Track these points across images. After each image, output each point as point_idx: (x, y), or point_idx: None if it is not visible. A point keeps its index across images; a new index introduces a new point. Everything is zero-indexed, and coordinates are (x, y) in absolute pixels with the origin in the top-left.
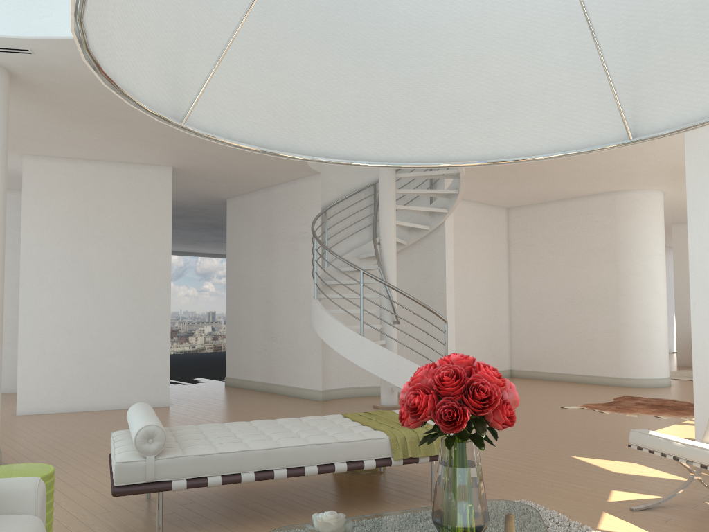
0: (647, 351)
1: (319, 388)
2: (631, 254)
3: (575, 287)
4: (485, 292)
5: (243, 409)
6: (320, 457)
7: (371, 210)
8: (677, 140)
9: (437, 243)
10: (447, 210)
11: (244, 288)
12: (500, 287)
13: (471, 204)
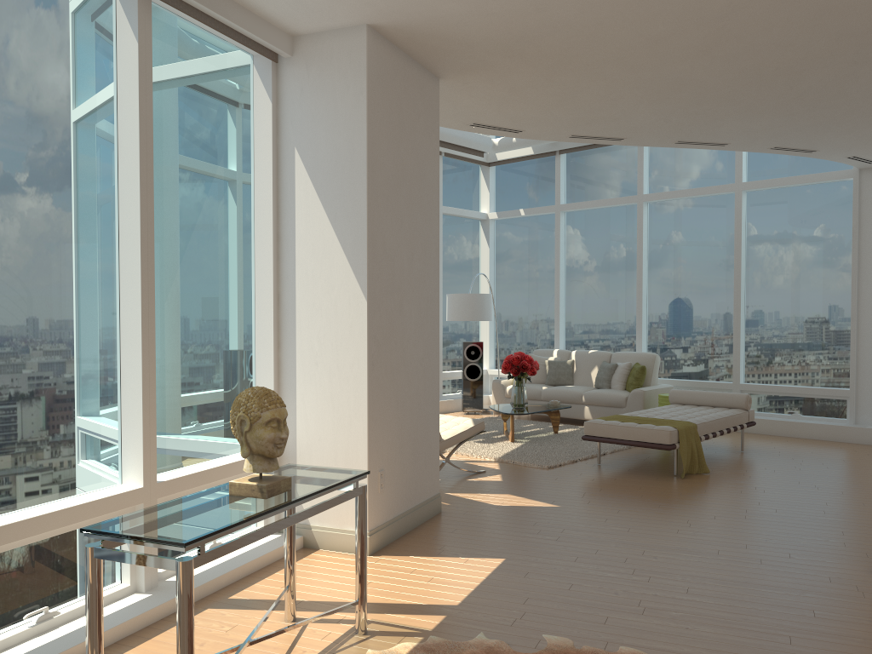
0: None
1: None
2: None
3: None
4: None
5: None
6: None
7: None
8: None
9: None
10: None
11: None
12: None
13: None
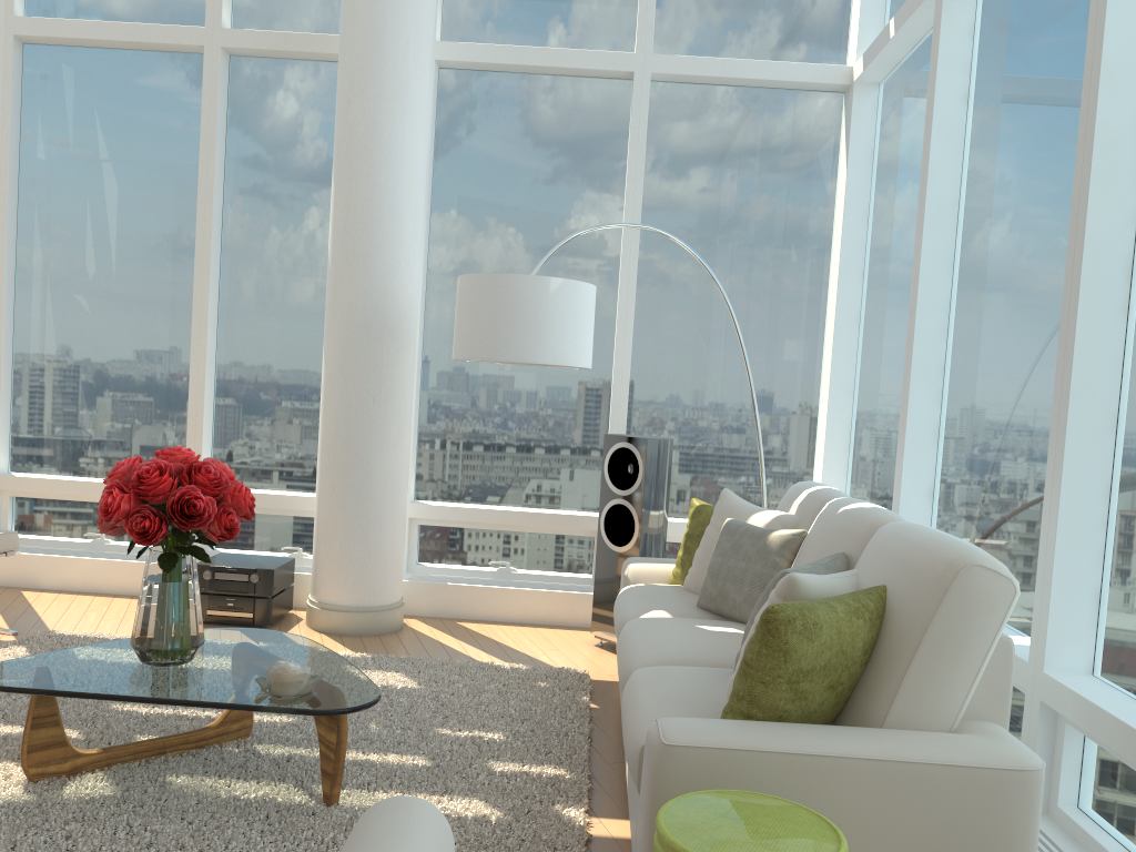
0: None
1: None
2: None
3: None
4: None
5: None
6: None
7: None
8: None
9: None
10: None
11: None
12: None
13: None
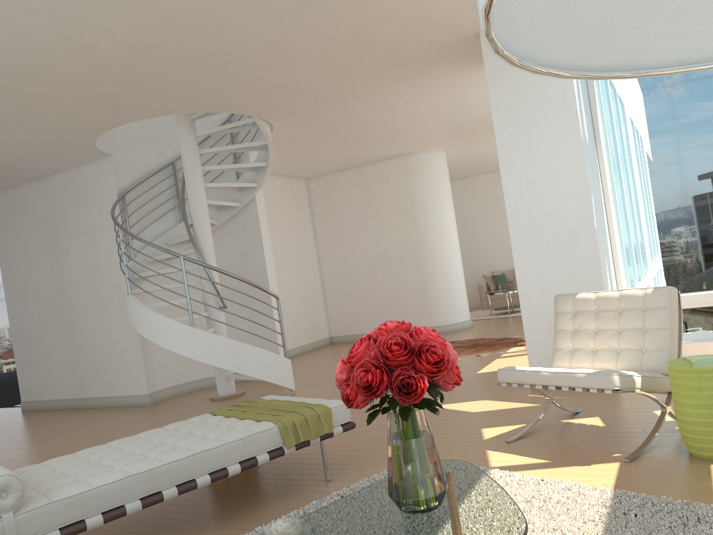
0: (451, 298)
1: (145, 392)
2: (426, 211)
3: (380, 249)
4: (297, 265)
5: (60, 432)
6: (210, 464)
7: (173, 191)
8: (465, 101)
9: (250, 220)
10: (257, 185)
11: (30, 296)
12: (310, 257)
13: (271, 177)
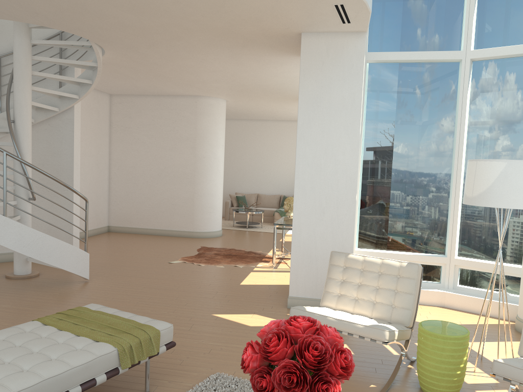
0: (211, 213)
1: None
2: (205, 144)
3: (163, 164)
4: (92, 164)
5: None
6: (55, 389)
7: None
8: (261, 73)
9: (65, 124)
10: (79, 97)
11: None
12: (103, 160)
13: None
